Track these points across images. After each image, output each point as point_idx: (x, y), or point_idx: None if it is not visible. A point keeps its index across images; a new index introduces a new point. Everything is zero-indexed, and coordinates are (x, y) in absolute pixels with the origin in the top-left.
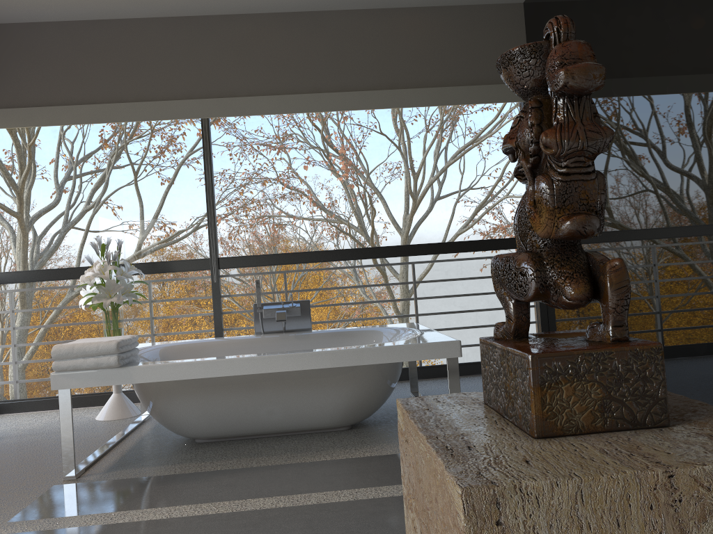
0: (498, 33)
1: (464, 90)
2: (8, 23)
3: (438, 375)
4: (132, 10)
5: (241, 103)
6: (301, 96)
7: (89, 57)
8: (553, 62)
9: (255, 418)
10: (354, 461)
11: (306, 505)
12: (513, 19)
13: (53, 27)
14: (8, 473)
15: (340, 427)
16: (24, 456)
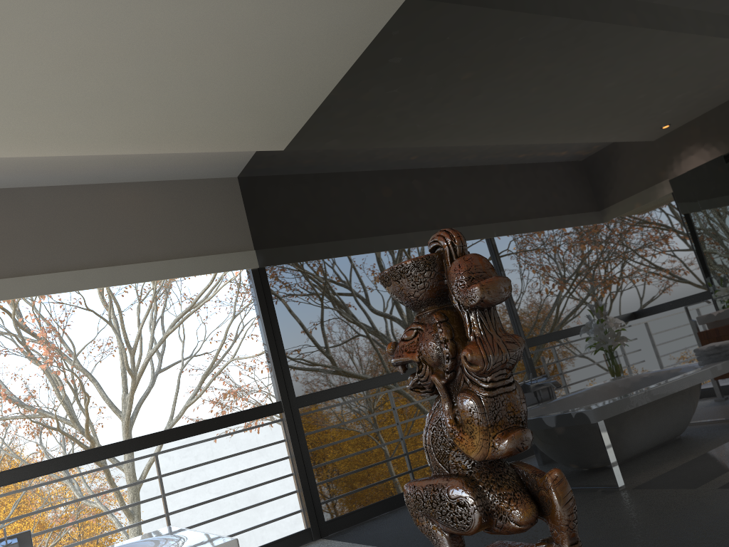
0: (217, 205)
1: (190, 262)
2: None
3: None
4: None
5: None
6: None
7: None
8: (461, 277)
9: None
10: None
11: None
12: (230, 192)
13: None
14: None
15: None
16: None
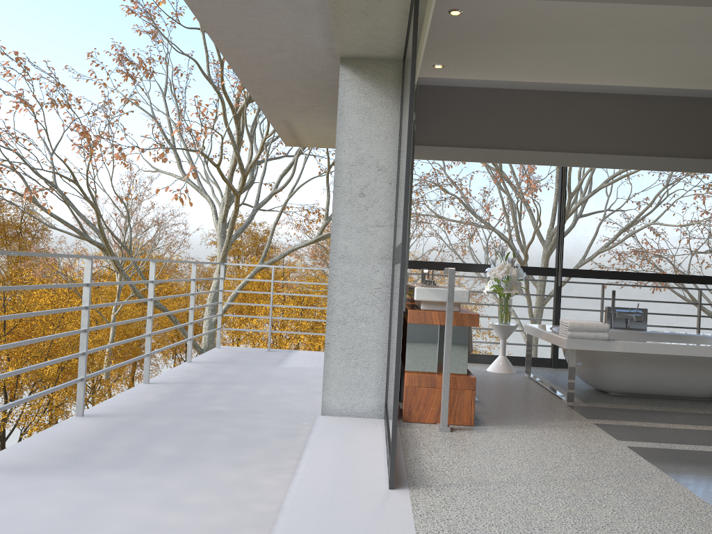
0: None
1: None
2: (435, 85)
3: None
4: (527, 85)
5: (593, 158)
6: (638, 157)
7: (488, 114)
8: None
9: (660, 384)
10: None
11: None
12: None
13: (465, 91)
14: (514, 395)
15: (706, 398)
16: (498, 387)
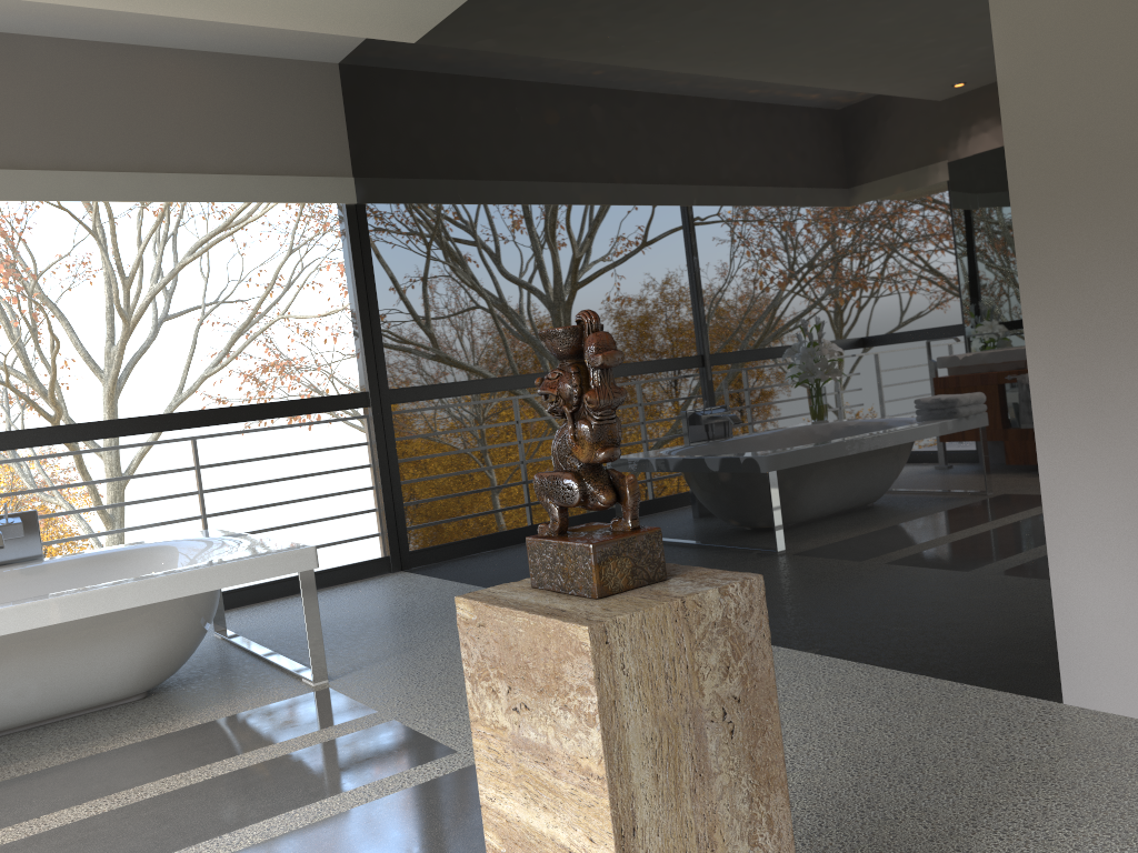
0: (306, 103)
1: (261, 182)
2: None
3: (244, 601)
4: None
5: None
6: None
7: None
8: (592, 347)
9: None
10: (181, 734)
11: (144, 800)
12: (326, 85)
13: None
14: None
15: (131, 697)
16: None
